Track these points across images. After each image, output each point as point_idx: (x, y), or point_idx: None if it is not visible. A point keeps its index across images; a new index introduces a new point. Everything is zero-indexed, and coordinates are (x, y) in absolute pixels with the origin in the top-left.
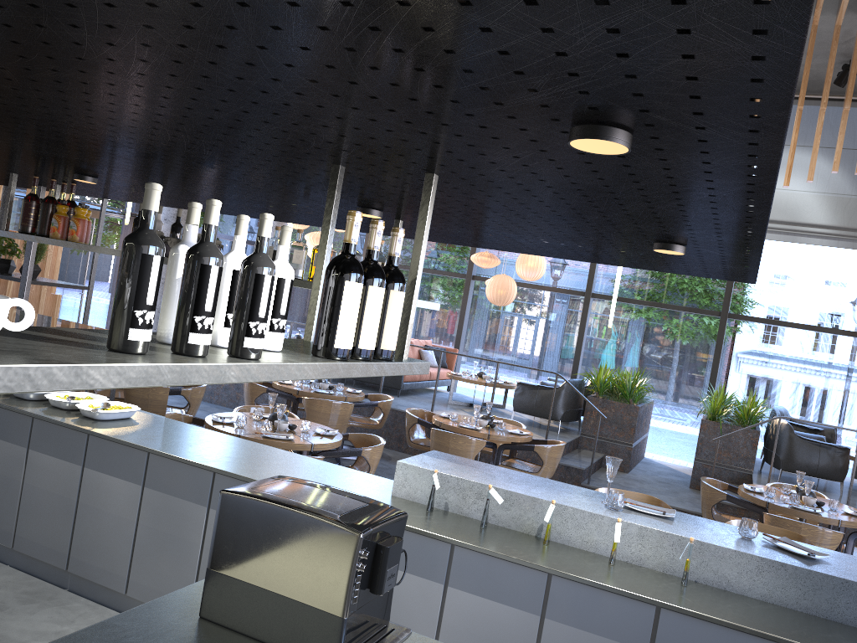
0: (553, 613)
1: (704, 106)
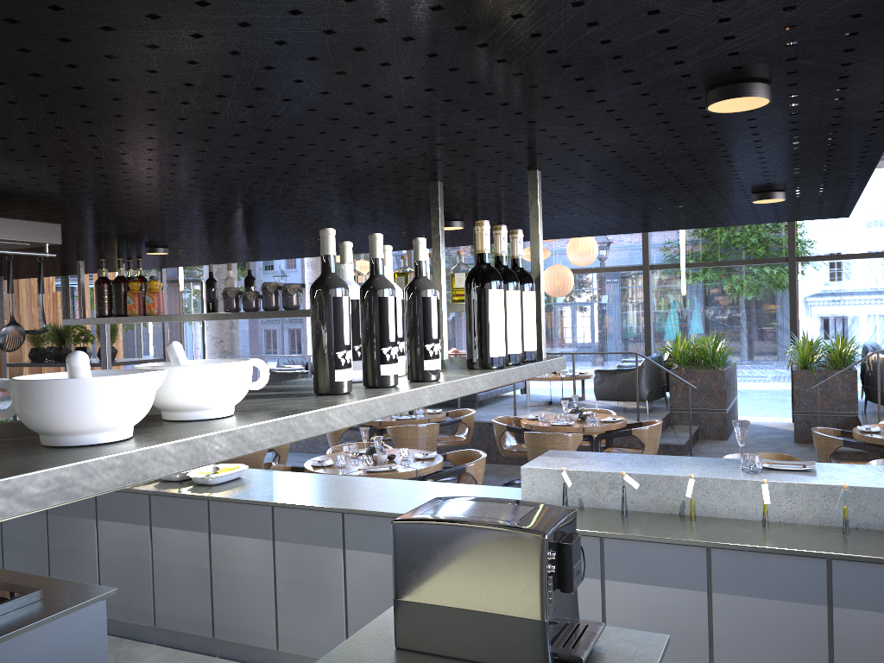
0: (720, 586)
1: (858, 42)
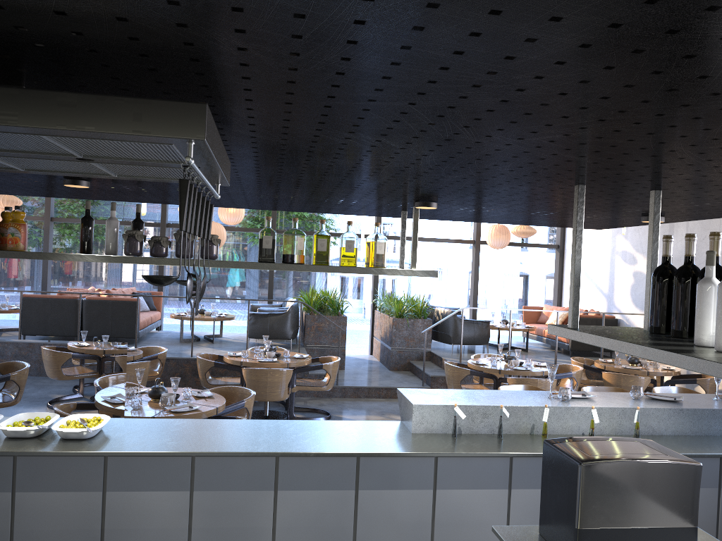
0: None
1: None
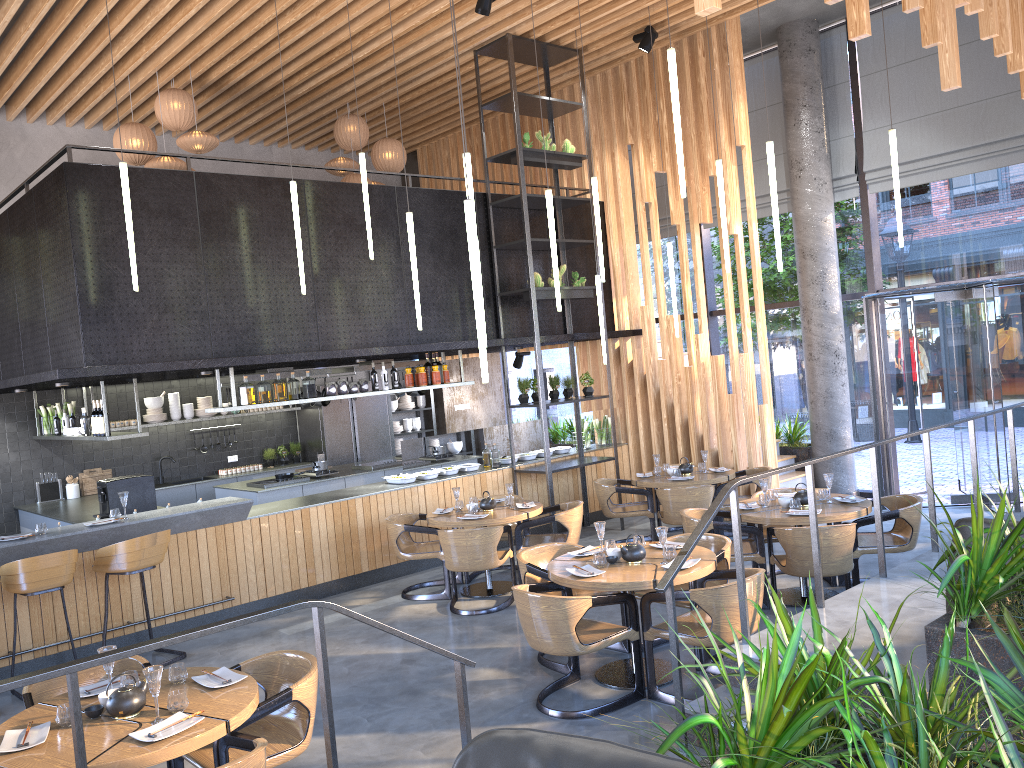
0: None
1: None
